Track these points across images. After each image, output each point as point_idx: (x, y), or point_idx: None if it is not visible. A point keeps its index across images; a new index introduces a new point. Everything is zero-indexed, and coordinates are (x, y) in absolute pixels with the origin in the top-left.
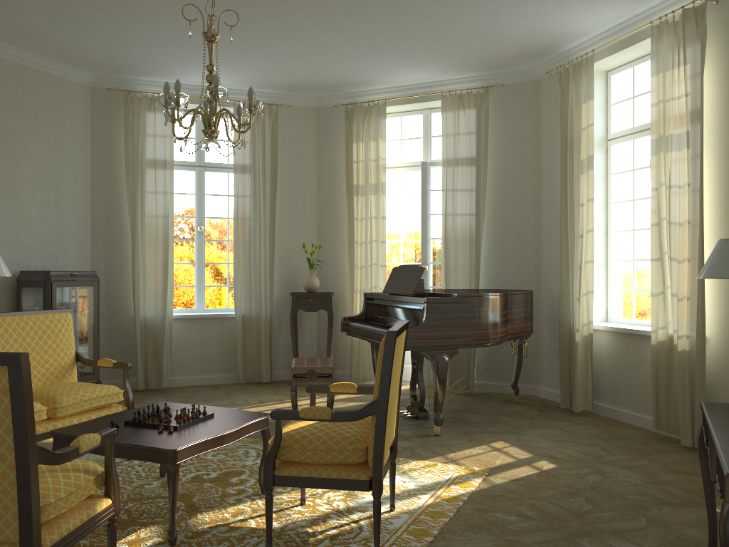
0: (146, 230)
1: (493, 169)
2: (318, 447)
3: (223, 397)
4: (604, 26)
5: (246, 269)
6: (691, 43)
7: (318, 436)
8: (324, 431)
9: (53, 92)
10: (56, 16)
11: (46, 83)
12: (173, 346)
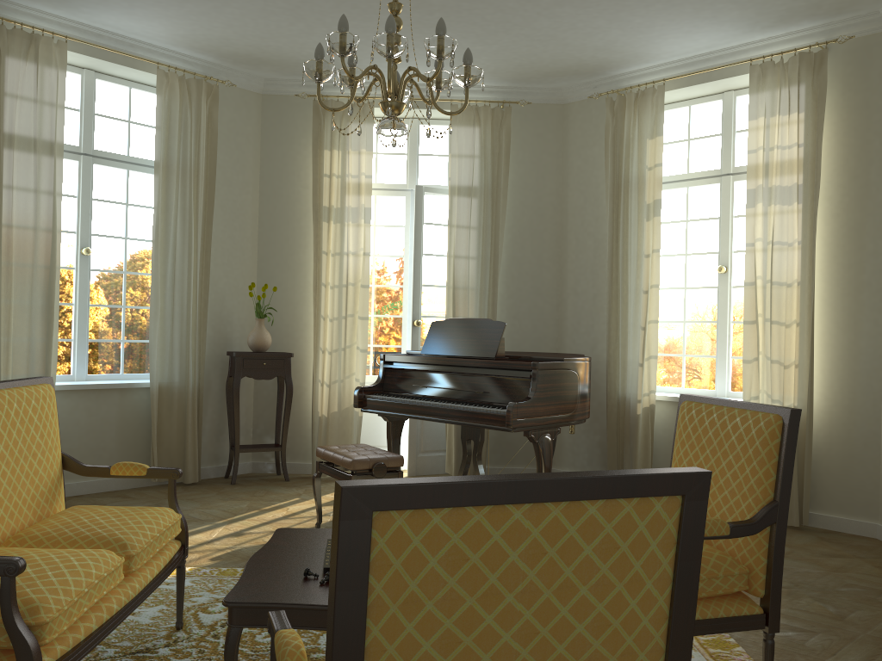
0: (13, 247)
1: (507, 204)
2: None
3: None
4: (682, 55)
5: (167, 316)
6: (806, 90)
7: None
8: None
9: None
10: None
11: None
12: None
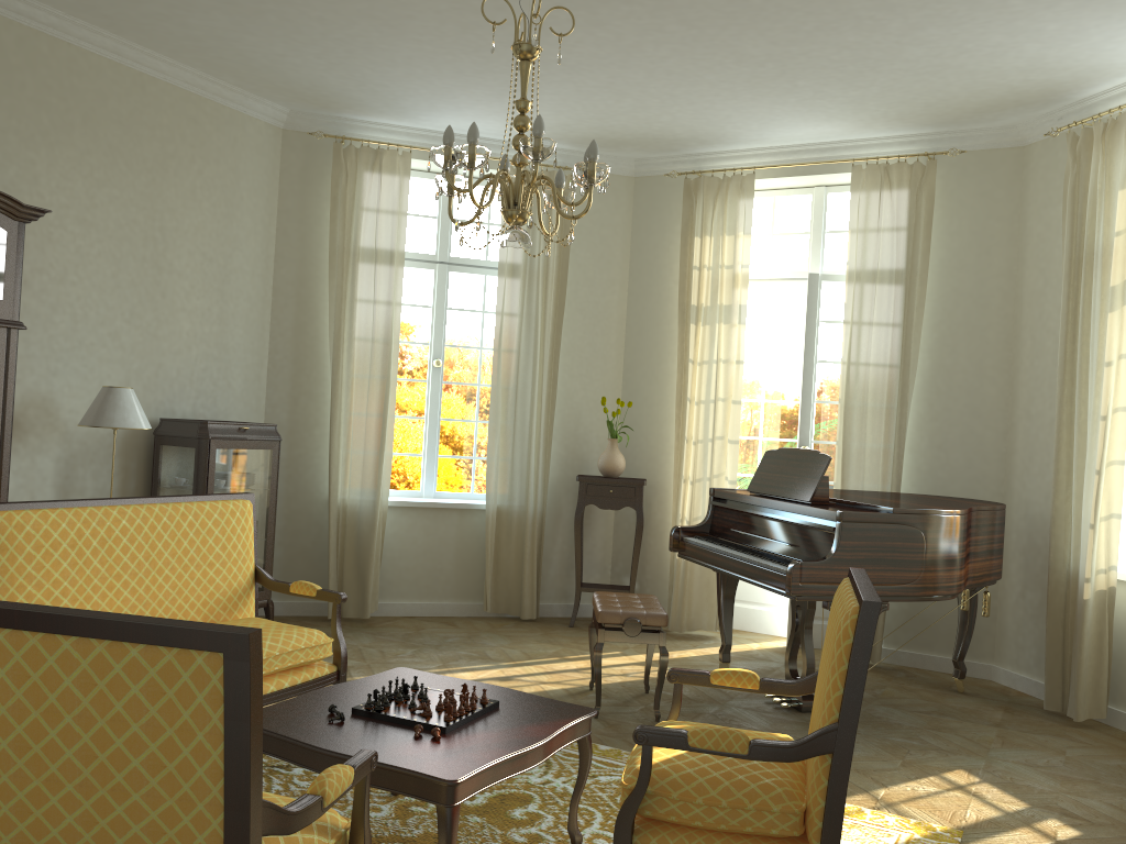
0: (354, 362)
1: (933, 293)
2: (716, 801)
3: (464, 643)
4: None
5: (508, 433)
6: None
7: (714, 780)
8: (722, 770)
9: (227, 135)
10: (249, 13)
11: (217, 121)
12: (384, 550)
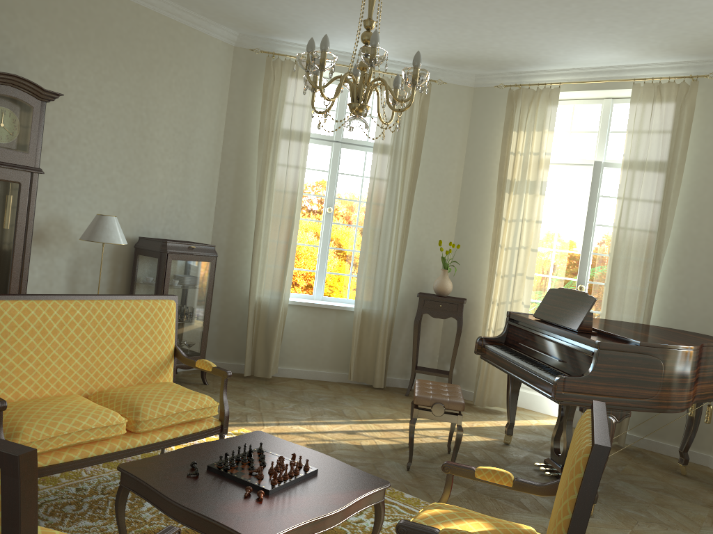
0: (272, 206)
1: (688, 180)
2: None
3: (330, 402)
4: None
5: (373, 261)
6: None
7: None
8: None
9: (195, 49)
10: None
11: (189, 39)
12: (285, 333)
